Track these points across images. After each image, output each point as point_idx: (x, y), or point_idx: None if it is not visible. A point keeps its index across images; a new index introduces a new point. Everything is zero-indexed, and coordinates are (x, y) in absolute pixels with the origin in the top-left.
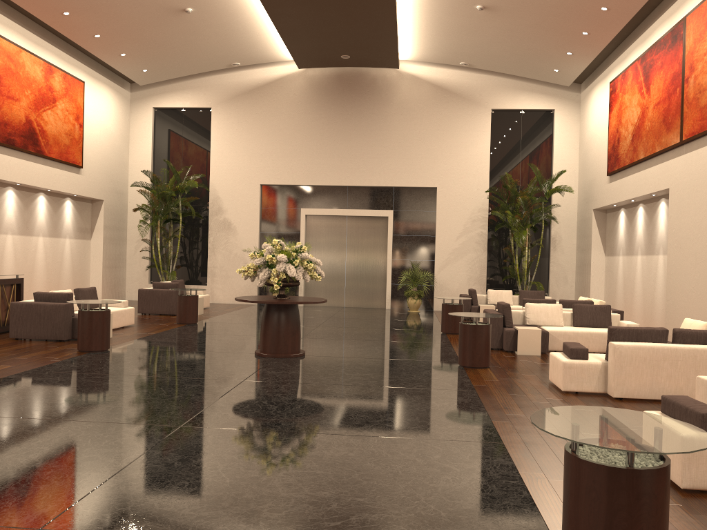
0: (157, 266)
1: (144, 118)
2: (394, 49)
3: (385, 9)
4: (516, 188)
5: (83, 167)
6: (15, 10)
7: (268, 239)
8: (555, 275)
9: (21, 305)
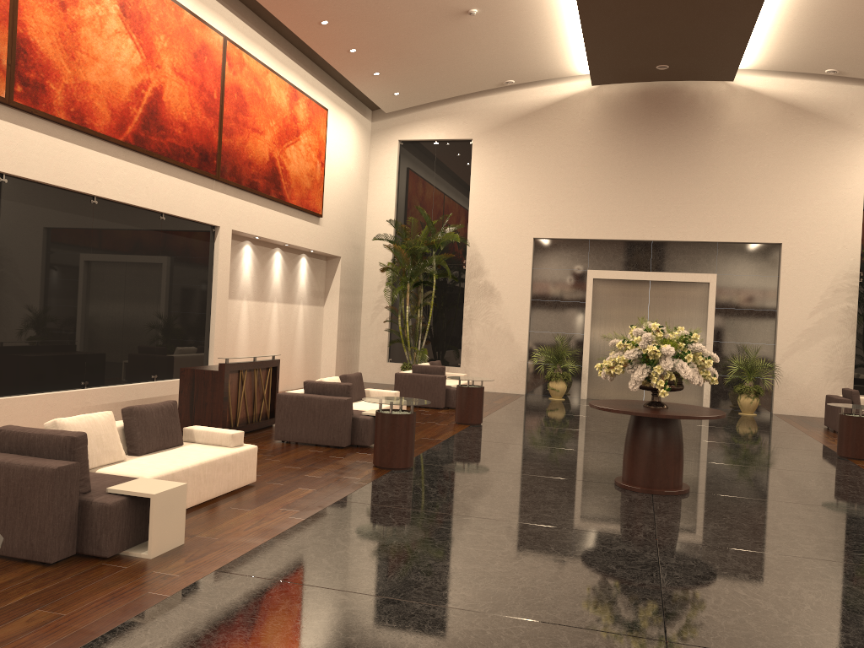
0: (403, 342)
1: (387, 154)
2: (738, 53)
3: None
4: None
5: (322, 216)
6: (263, 22)
7: (642, 322)
8: None
9: (291, 398)
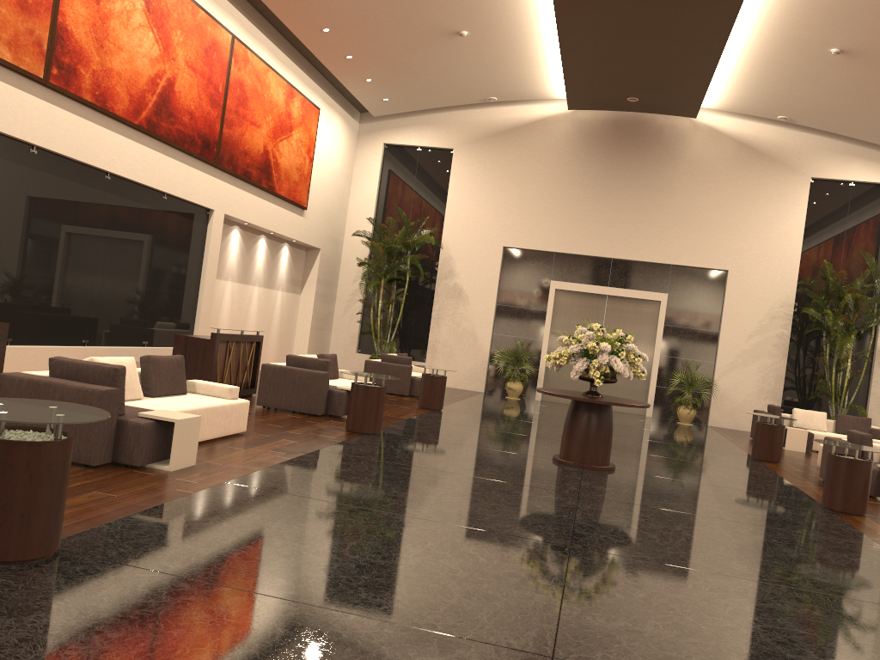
0: (373, 334)
1: (372, 155)
2: (700, 94)
3: (710, 46)
4: (840, 281)
5: (306, 208)
6: (268, 23)
7: (586, 323)
8: (877, 398)
9: (274, 368)
